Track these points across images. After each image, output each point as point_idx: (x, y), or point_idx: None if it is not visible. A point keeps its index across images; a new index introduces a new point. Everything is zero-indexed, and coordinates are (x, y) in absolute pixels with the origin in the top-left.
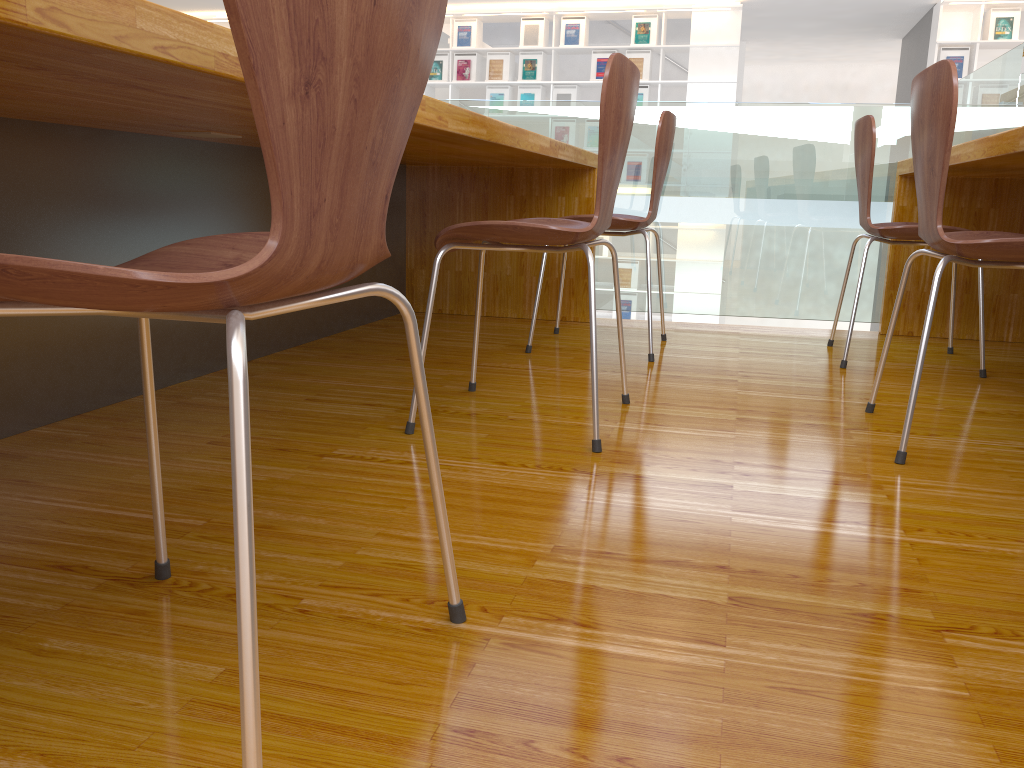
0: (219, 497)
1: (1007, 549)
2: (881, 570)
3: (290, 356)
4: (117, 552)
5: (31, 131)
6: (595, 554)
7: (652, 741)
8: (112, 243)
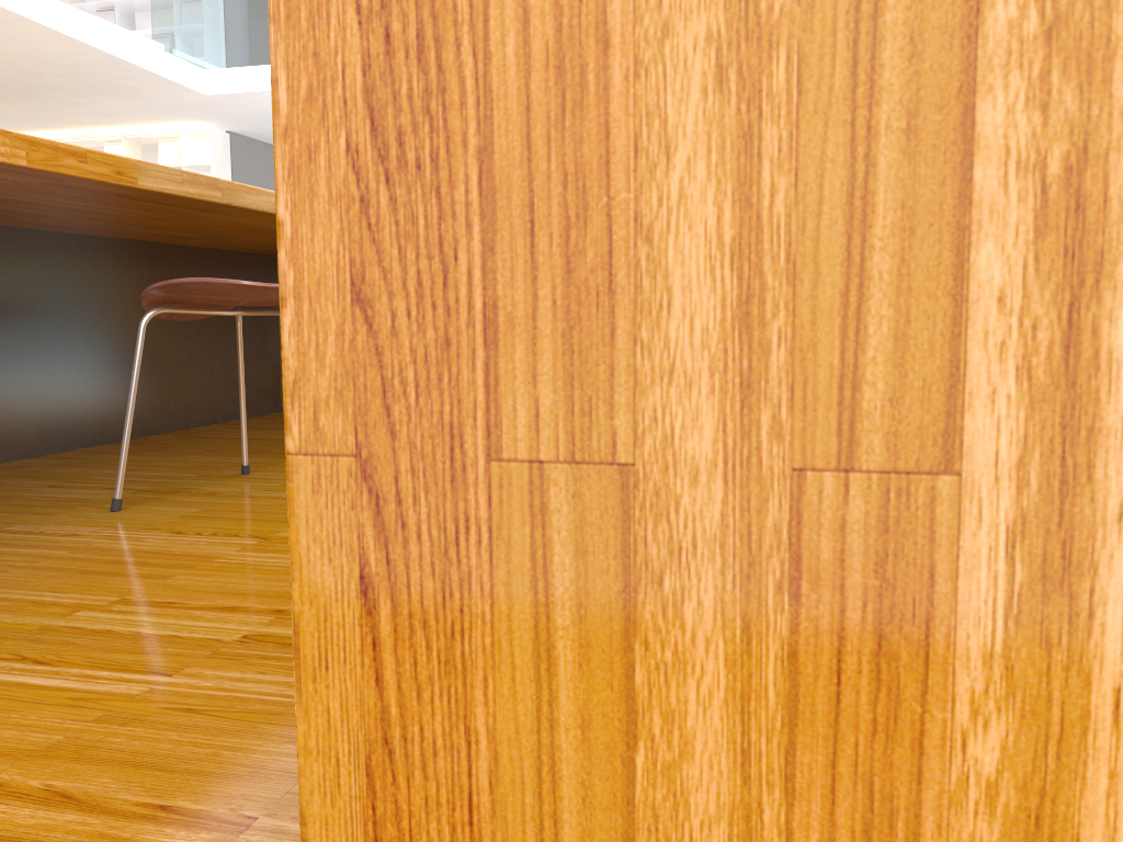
0: None
1: None
2: None
3: (90, 451)
4: None
5: None
6: (155, 604)
7: None
8: None
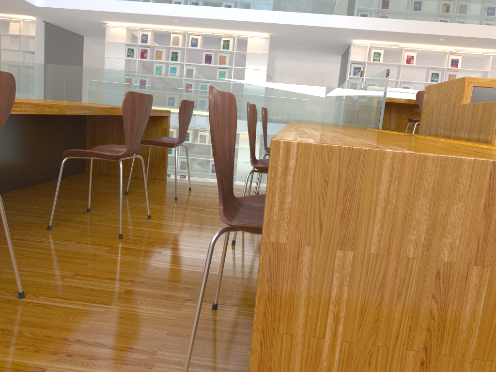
0: None
1: (238, 275)
2: (187, 282)
3: (17, 193)
4: None
5: None
6: (89, 276)
7: (62, 331)
8: None
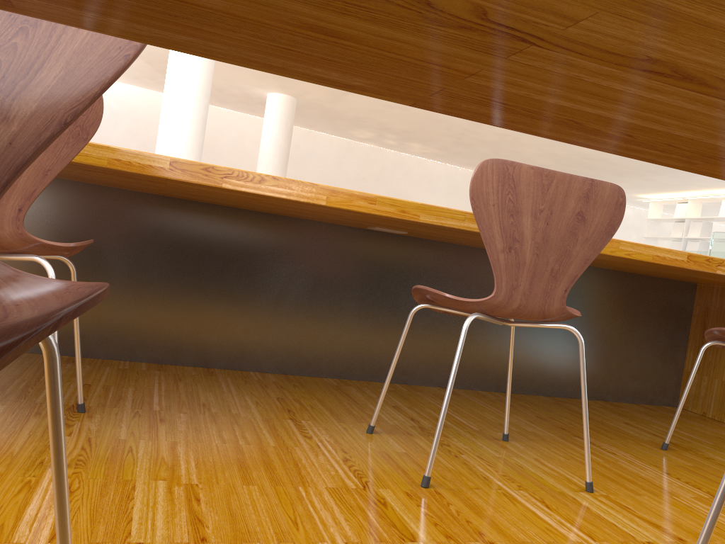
0: (196, 408)
1: None
2: None
3: (477, 393)
4: (105, 402)
5: (290, 222)
6: (191, 496)
7: None
8: (334, 287)
